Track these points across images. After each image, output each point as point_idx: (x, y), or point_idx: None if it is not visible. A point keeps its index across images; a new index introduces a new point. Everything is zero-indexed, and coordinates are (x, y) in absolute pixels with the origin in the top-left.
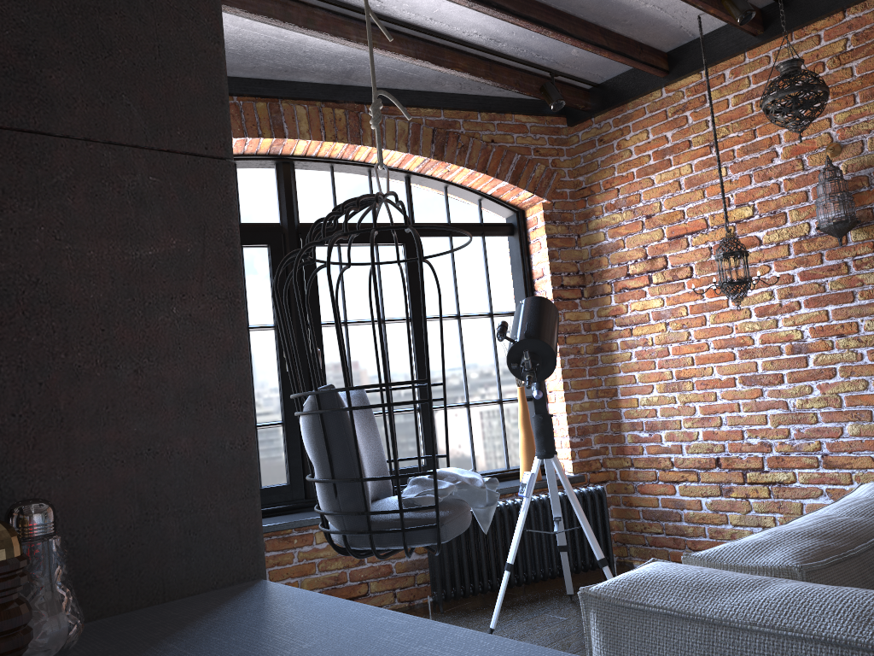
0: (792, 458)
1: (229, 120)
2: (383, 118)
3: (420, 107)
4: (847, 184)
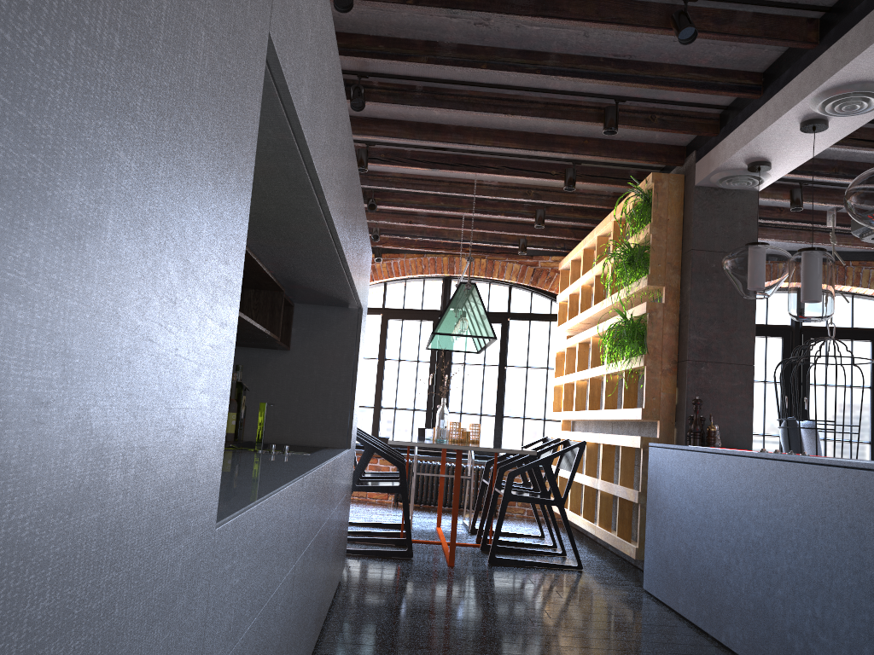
0: None
1: (754, 357)
2: (861, 268)
3: None
4: None
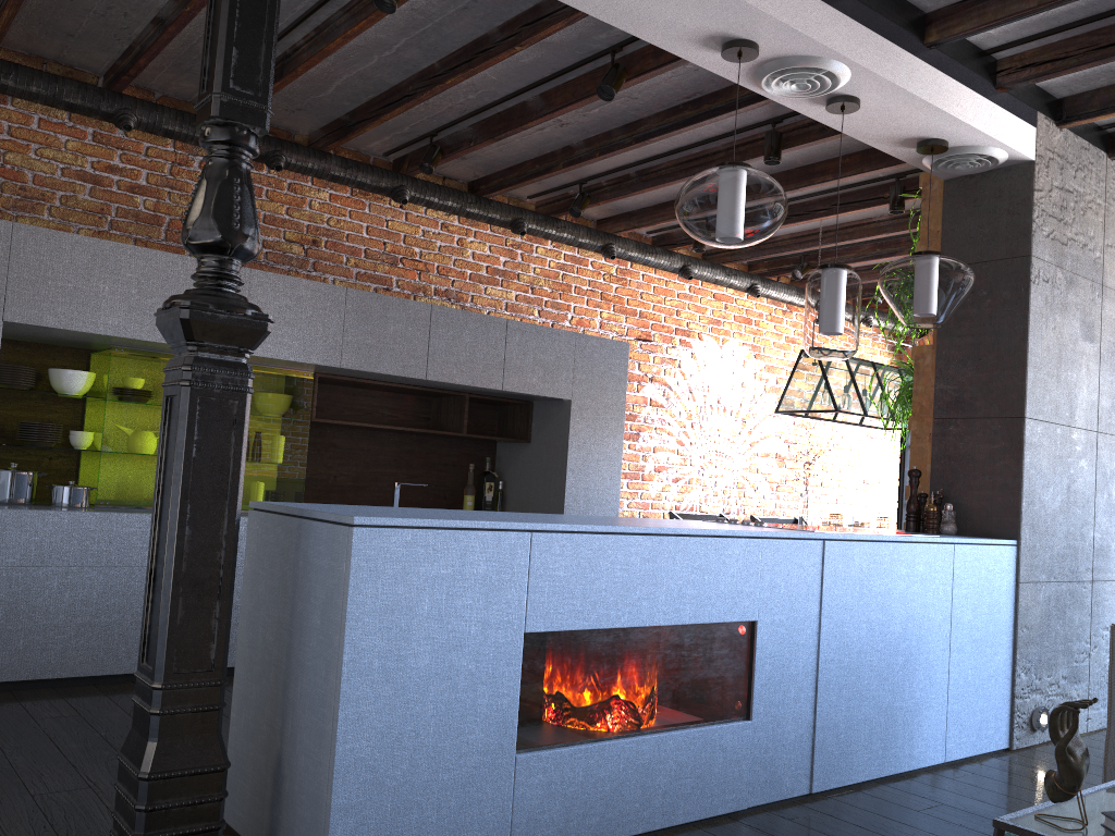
0: None
1: (1023, 405)
2: None
3: None
4: None
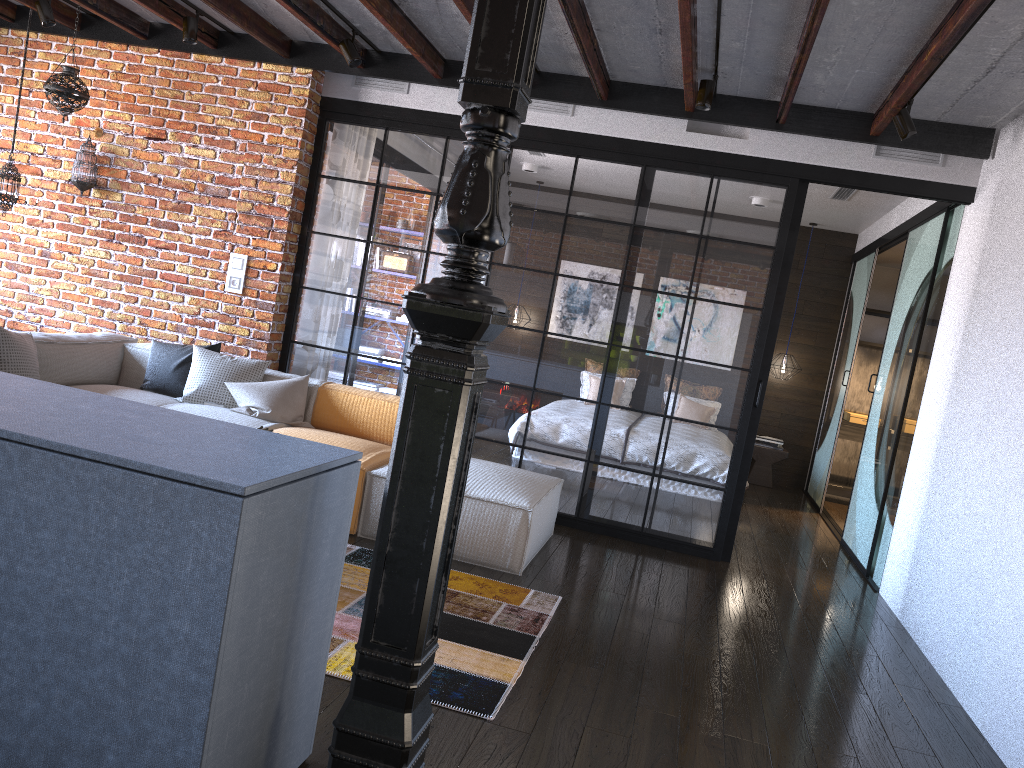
0: (23, 324)
1: None
2: None
3: None
4: (95, 159)
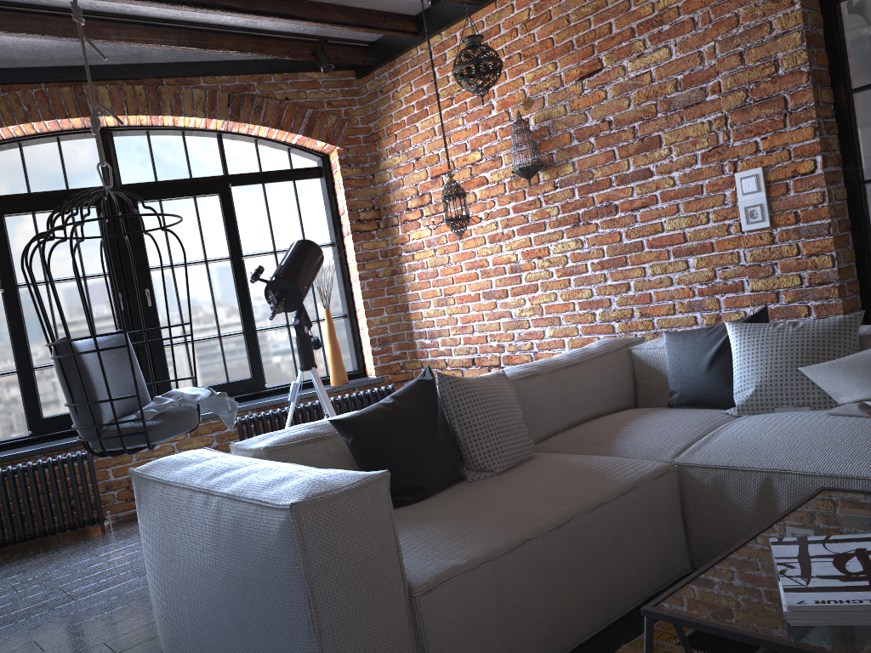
0: (516, 356)
1: None
2: (181, 89)
3: (215, 75)
4: (531, 135)
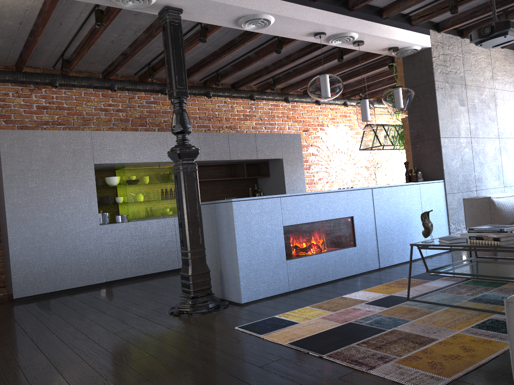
0: None
1: (439, 133)
2: None
3: None
4: None
